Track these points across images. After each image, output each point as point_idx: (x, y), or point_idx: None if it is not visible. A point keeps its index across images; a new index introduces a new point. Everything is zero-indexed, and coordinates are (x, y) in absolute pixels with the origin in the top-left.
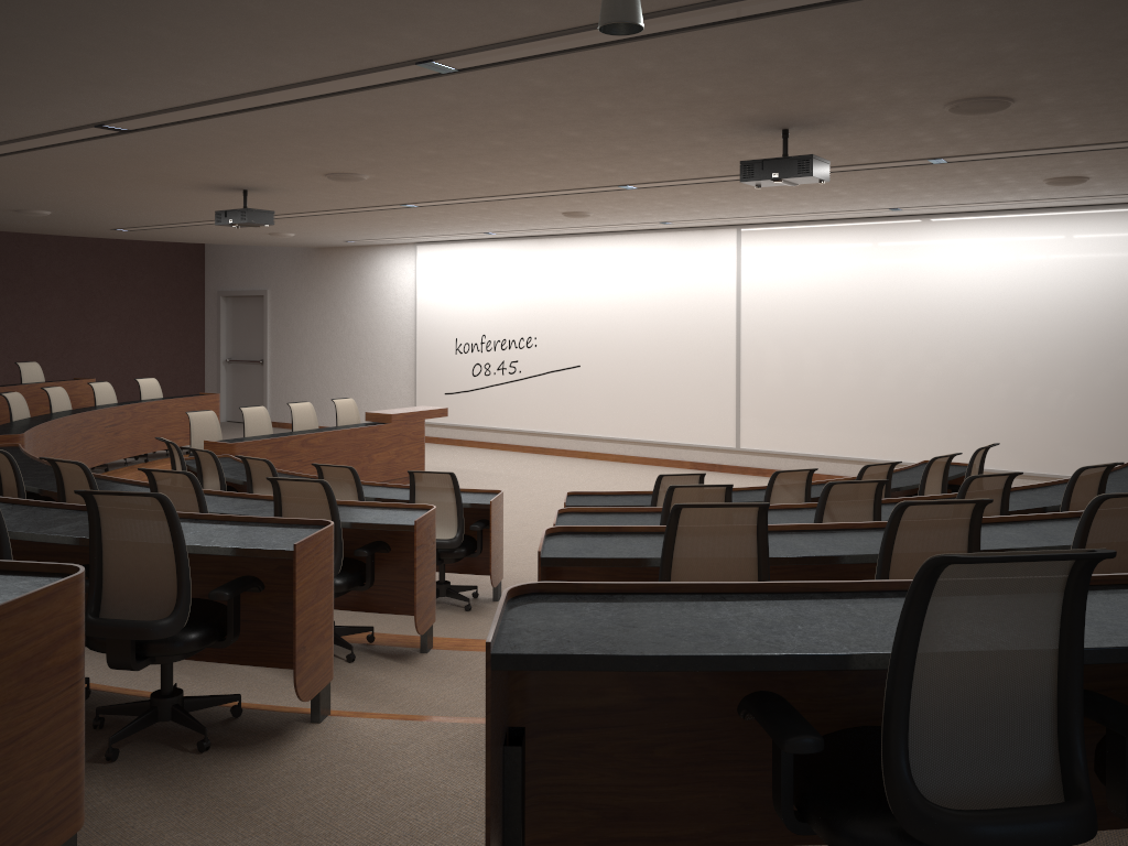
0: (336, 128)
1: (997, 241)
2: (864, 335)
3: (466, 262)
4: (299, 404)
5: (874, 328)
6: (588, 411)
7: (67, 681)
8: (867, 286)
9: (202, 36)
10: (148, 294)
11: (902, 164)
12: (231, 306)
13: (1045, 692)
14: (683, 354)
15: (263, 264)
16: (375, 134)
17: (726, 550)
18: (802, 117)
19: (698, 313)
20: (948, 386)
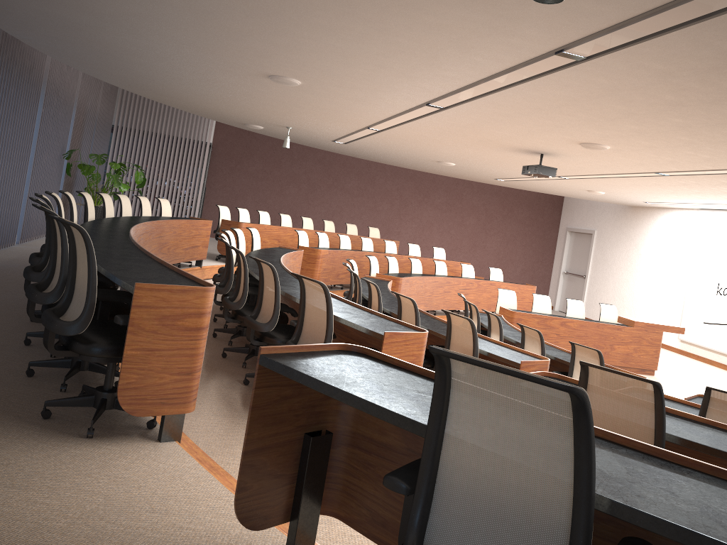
0: (552, 106)
1: None
2: None
3: None
4: (573, 300)
5: None
6: None
7: (189, 336)
8: None
9: (423, 42)
10: (523, 223)
11: None
12: (573, 238)
13: (562, 521)
14: None
15: (595, 214)
16: (581, 112)
17: (628, 414)
18: None
19: None
20: None
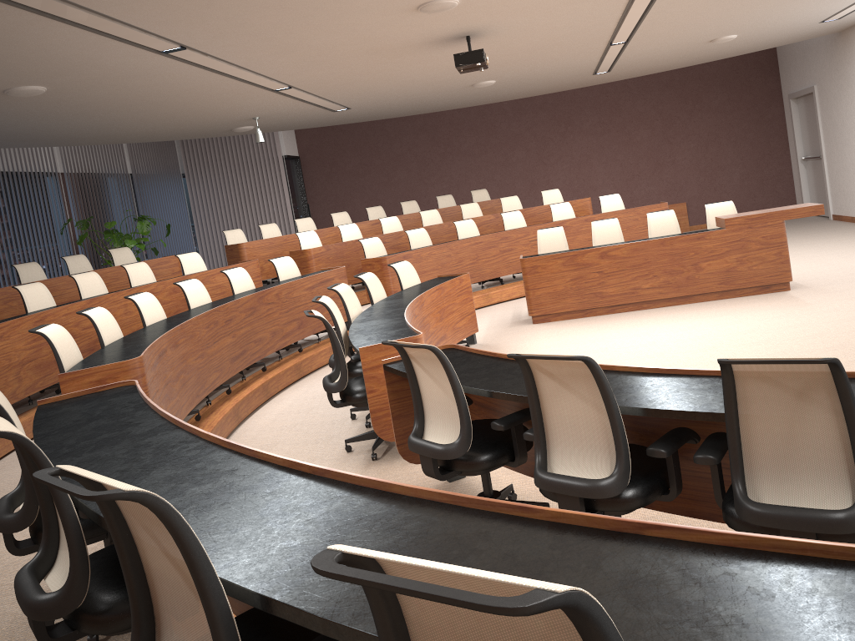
0: None
1: None
2: None
3: None
4: (657, 213)
5: None
6: None
7: None
8: None
9: None
10: (723, 111)
11: None
12: (800, 107)
13: None
14: None
15: (809, 61)
16: None
17: None
18: None
19: None
20: None
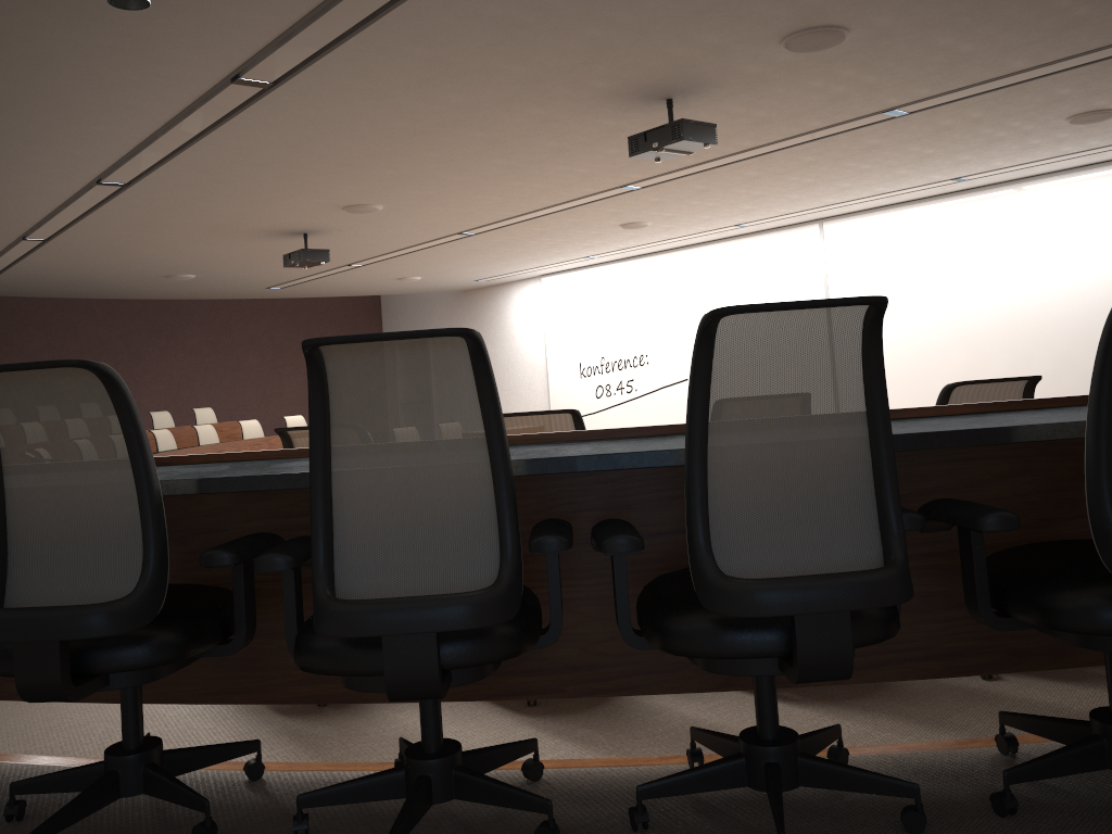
0: (275, 158)
1: (1086, 200)
2: (955, 319)
3: (582, 289)
4: None
5: (964, 311)
6: None
7: None
8: (953, 267)
9: (39, 85)
10: None
11: (865, 122)
12: None
13: (136, 513)
14: None
15: (425, 311)
16: (316, 160)
17: None
18: (661, 82)
19: None
20: (1050, 366)
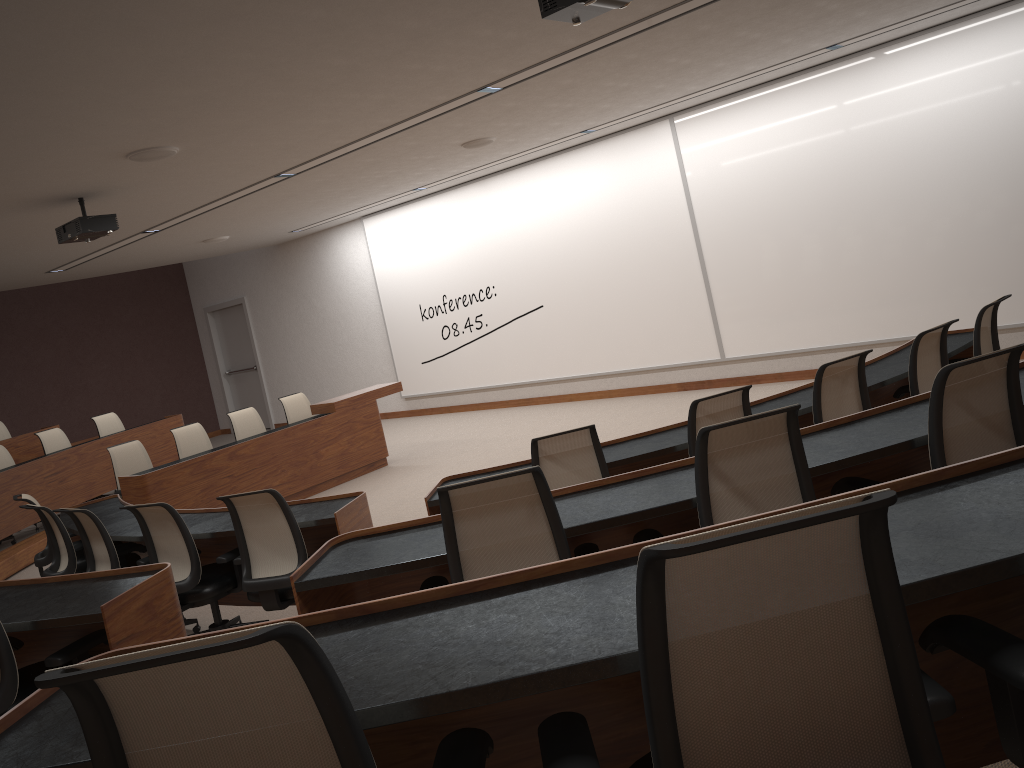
0: (9, 82)
1: (966, 55)
2: (834, 202)
3: (411, 225)
4: (239, 412)
5: (843, 192)
6: (562, 351)
7: None
8: (825, 146)
9: None
10: (136, 326)
11: None
12: (219, 320)
13: None
14: (643, 269)
15: (235, 273)
16: (75, 81)
17: (256, 735)
18: None
19: (649, 221)
20: (945, 237)
